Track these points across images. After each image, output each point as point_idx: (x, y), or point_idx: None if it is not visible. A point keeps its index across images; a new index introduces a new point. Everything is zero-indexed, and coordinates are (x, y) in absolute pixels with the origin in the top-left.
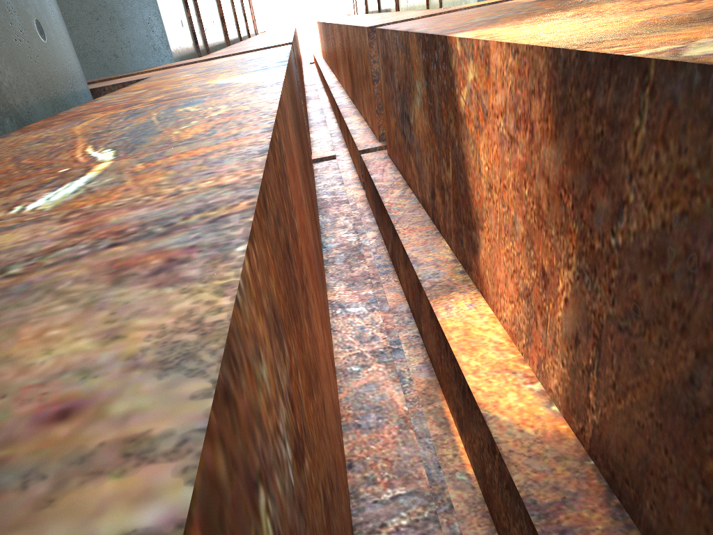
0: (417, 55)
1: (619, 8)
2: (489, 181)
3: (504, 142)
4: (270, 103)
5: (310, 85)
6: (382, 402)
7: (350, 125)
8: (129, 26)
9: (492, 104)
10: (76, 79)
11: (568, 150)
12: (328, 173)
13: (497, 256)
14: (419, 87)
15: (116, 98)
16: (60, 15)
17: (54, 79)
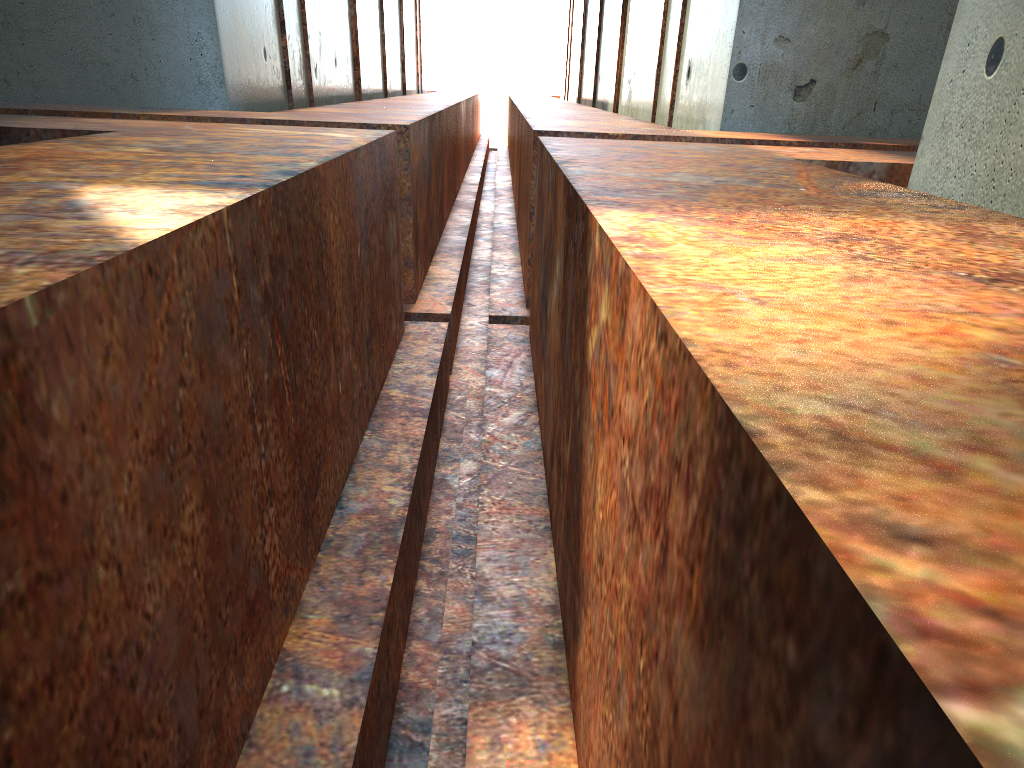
0: (561, 213)
1: (933, 246)
2: (602, 545)
3: (626, 504)
4: None
5: (471, 184)
6: None
7: (496, 265)
8: (164, 38)
9: (621, 403)
10: None
11: (722, 719)
12: (422, 347)
13: (594, 699)
14: (558, 268)
15: None
16: None
17: None
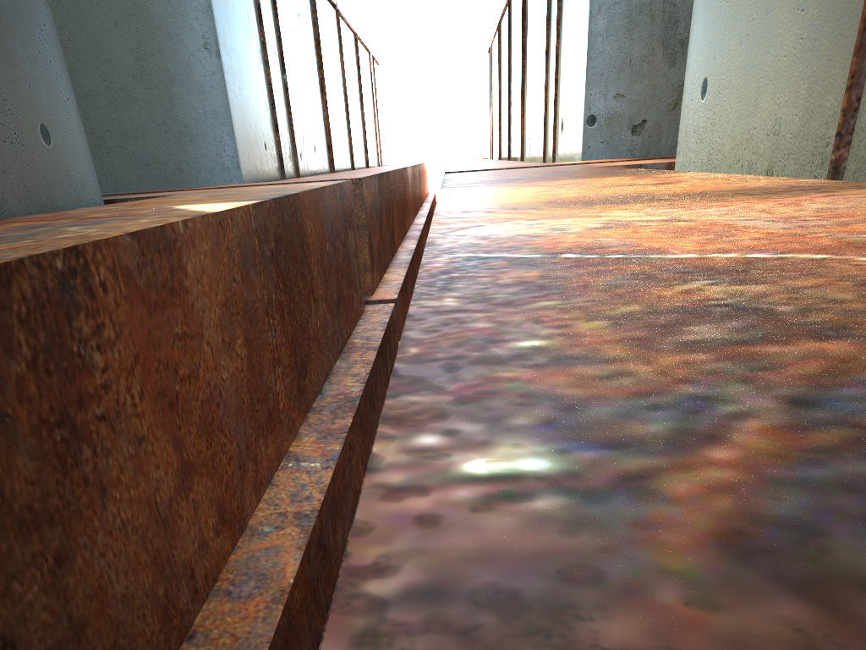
0: None
1: (606, 182)
2: None
3: None
4: (123, 232)
5: (418, 224)
6: (271, 570)
7: None
8: (199, 142)
9: None
10: (85, 187)
11: None
12: (376, 317)
13: None
14: None
15: (84, 210)
16: (79, 123)
17: (52, 185)
